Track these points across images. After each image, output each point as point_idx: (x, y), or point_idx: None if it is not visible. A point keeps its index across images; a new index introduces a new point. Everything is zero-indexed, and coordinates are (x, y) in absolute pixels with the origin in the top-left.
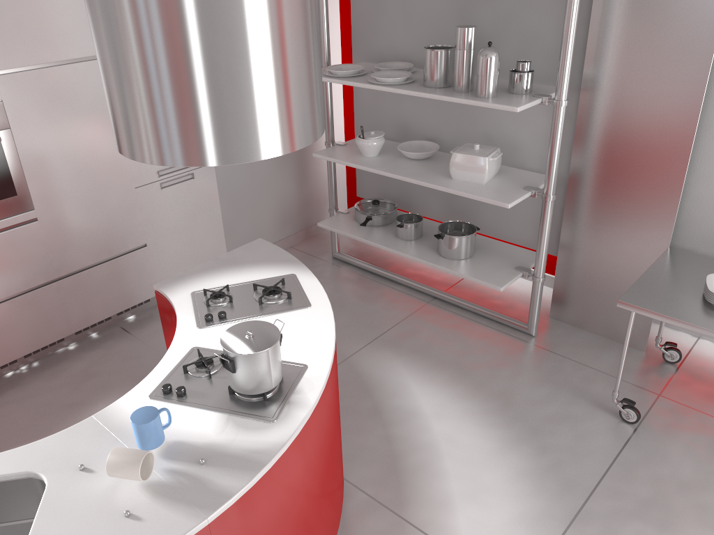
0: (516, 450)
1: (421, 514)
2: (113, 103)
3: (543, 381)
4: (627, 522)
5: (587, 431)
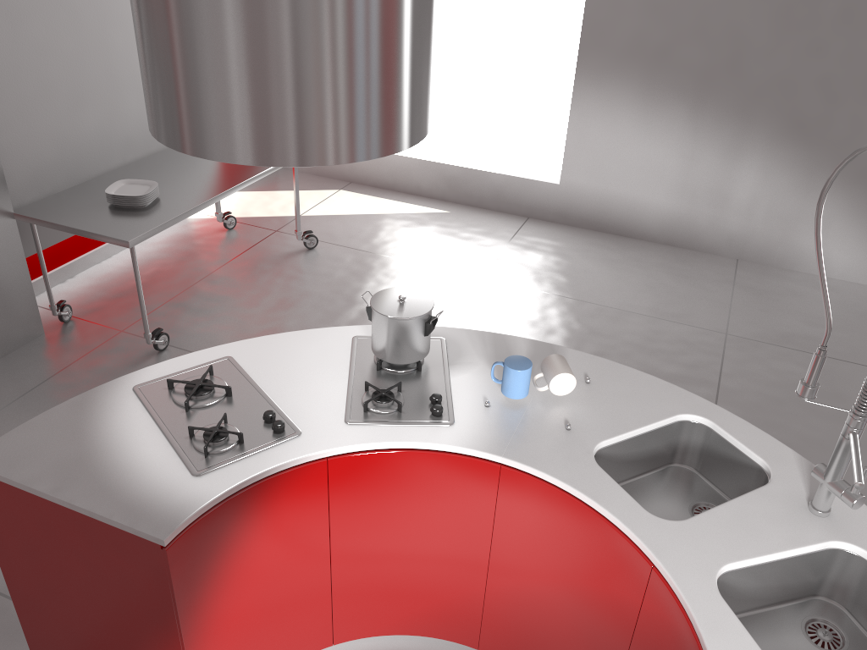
0: None
1: None
2: (412, 76)
3: None
4: None
5: None
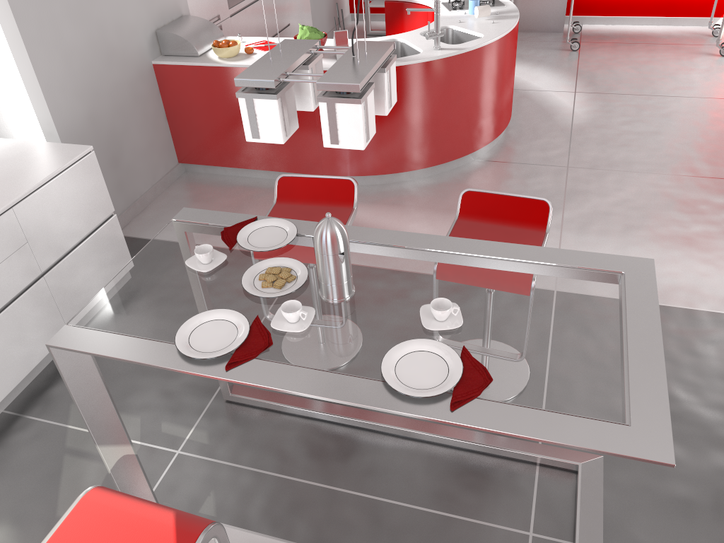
0: (538, 66)
1: (519, 87)
2: None
3: (529, 49)
4: (596, 71)
5: (561, 56)
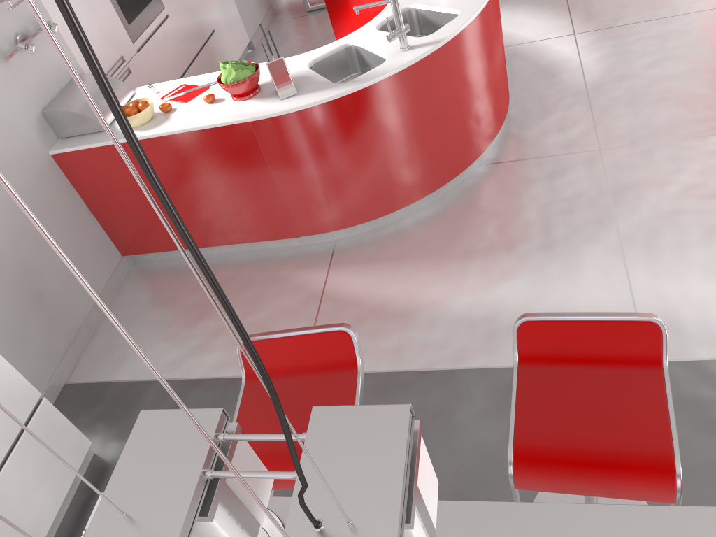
0: (518, 8)
1: (505, 43)
2: None
3: None
4: None
5: None
